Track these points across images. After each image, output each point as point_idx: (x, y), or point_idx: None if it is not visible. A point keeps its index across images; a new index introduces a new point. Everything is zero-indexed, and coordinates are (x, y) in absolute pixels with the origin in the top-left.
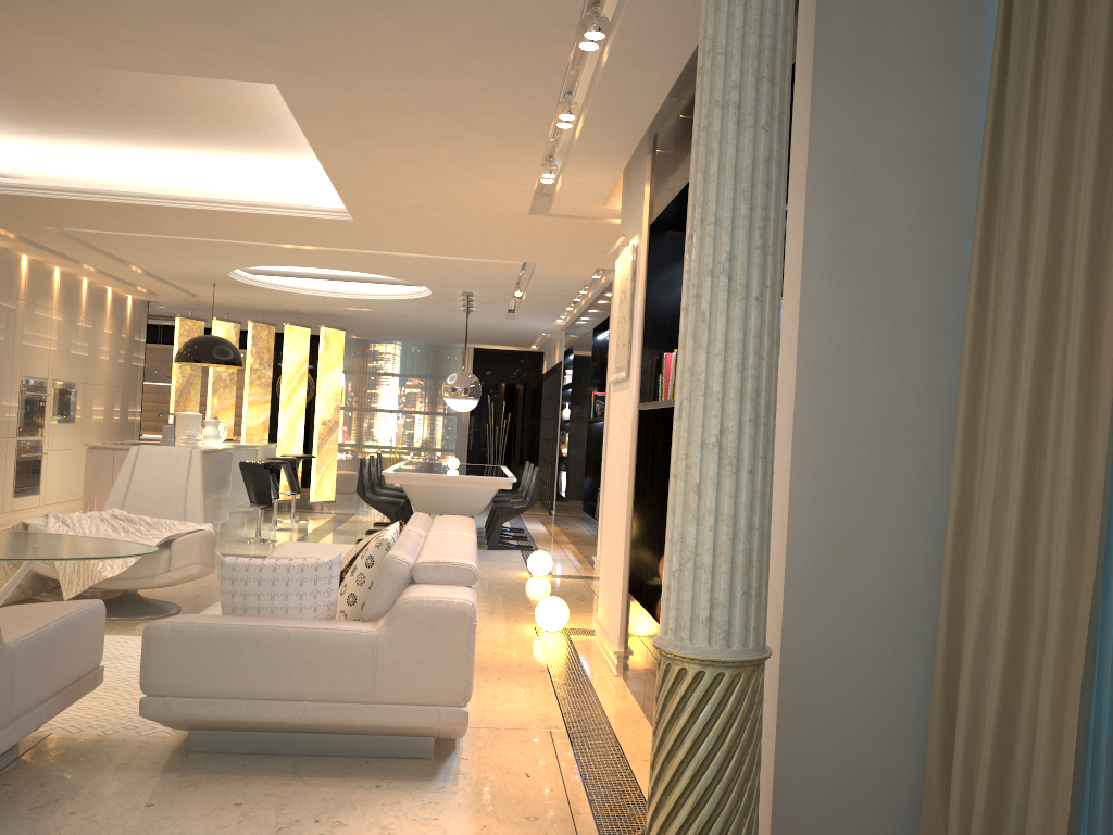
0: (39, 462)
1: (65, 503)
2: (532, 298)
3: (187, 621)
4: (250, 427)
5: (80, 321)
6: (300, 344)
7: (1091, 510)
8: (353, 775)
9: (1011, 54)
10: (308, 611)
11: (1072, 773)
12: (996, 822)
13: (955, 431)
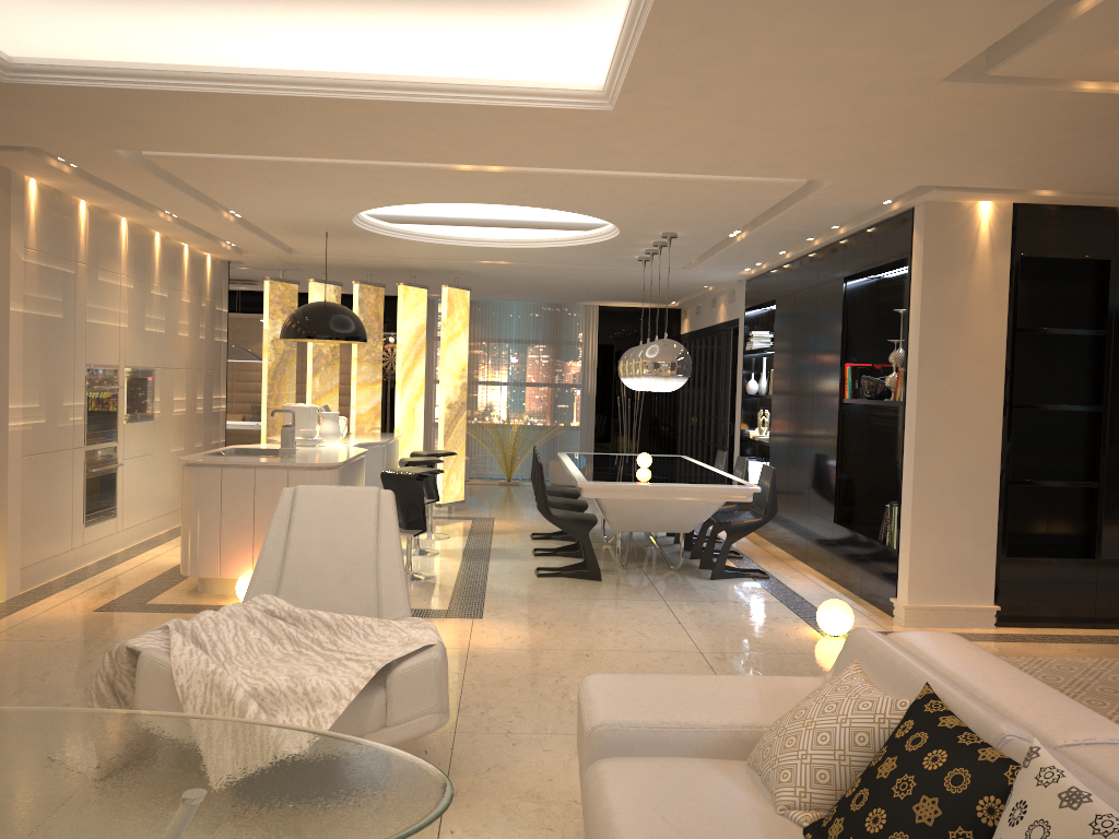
0: (114, 476)
1: (147, 524)
2: (752, 238)
3: None
4: (360, 414)
5: (154, 288)
6: (416, 308)
7: None
8: None
9: None
10: None
11: None
12: None
13: None
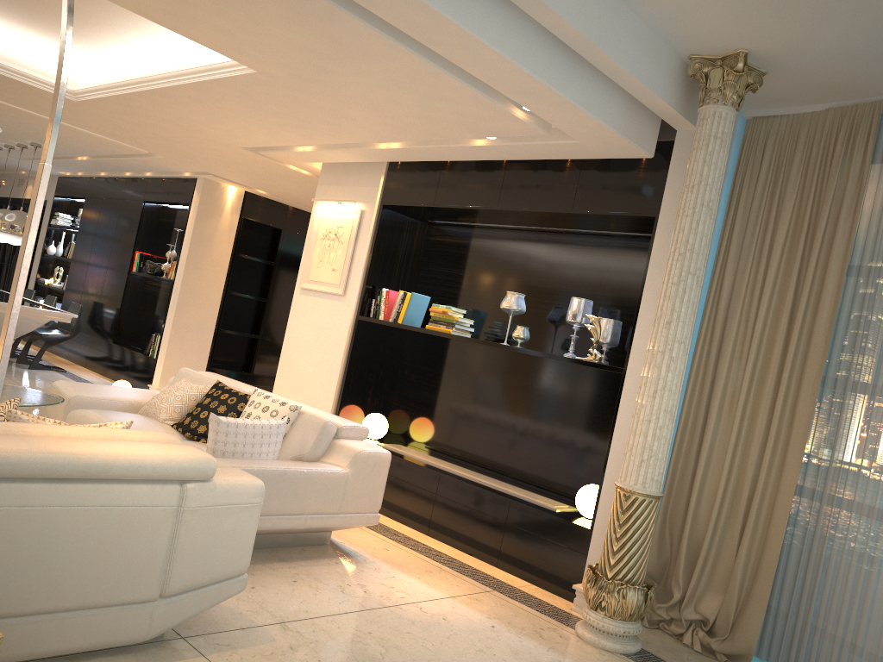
0: None
1: None
2: (90, 161)
3: (247, 466)
4: None
5: None
6: None
7: (791, 450)
8: (313, 558)
9: (729, 260)
10: (270, 455)
11: (784, 531)
12: (709, 549)
13: (686, 401)
